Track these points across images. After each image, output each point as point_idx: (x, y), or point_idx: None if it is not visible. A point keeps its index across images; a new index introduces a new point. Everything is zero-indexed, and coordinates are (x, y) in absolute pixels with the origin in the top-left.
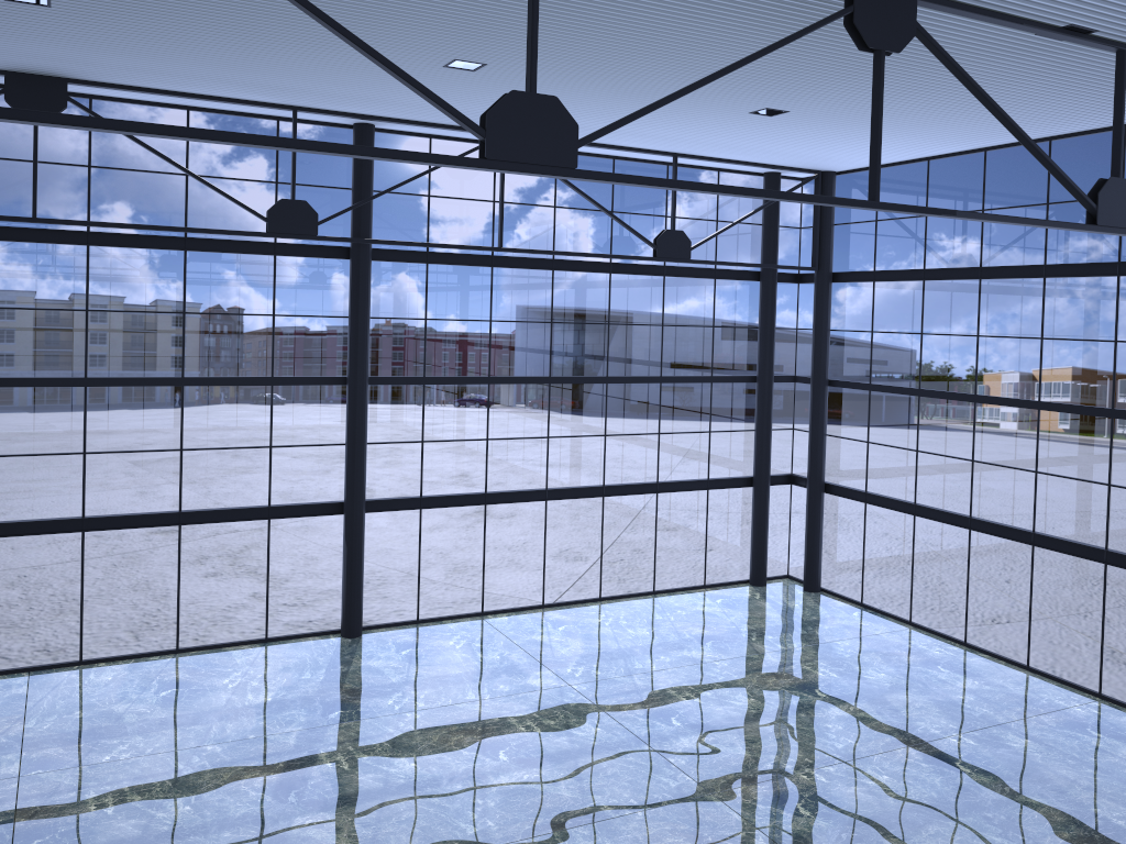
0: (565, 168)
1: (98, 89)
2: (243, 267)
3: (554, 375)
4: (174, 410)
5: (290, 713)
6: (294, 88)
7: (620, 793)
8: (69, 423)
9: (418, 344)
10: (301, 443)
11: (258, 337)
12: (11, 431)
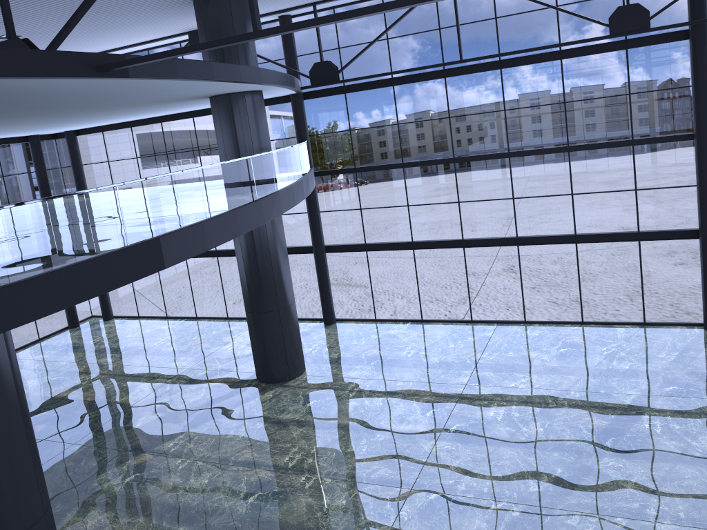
0: None
1: None
2: None
3: None
4: (666, 151)
5: (636, 381)
6: None
7: None
8: (599, 164)
9: None
10: None
11: None
12: (566, 171)
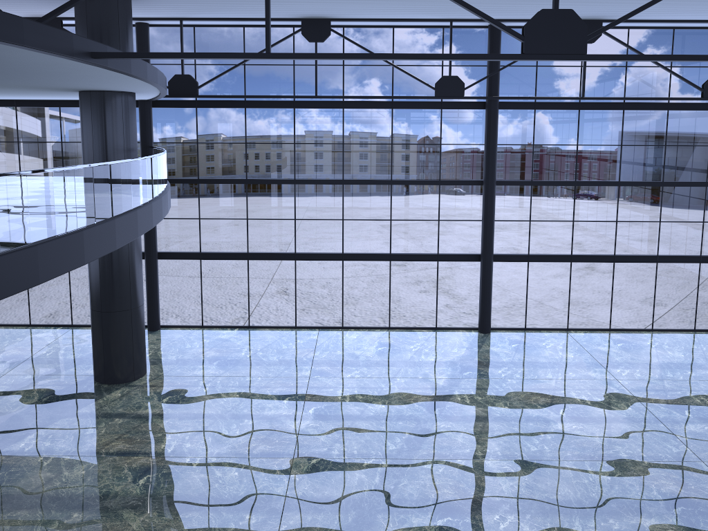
0: (577, 54)
1: (346, 22)
2: (446, 111)
3: (654, 178)
4: (407, 196)
5: (442, 369)
6: (447, 9)
7: (635, 448)
8: (354, 202)
9: (556, 157)
10: (480, 218)
11: (455, 154)
12: (326, 206)
